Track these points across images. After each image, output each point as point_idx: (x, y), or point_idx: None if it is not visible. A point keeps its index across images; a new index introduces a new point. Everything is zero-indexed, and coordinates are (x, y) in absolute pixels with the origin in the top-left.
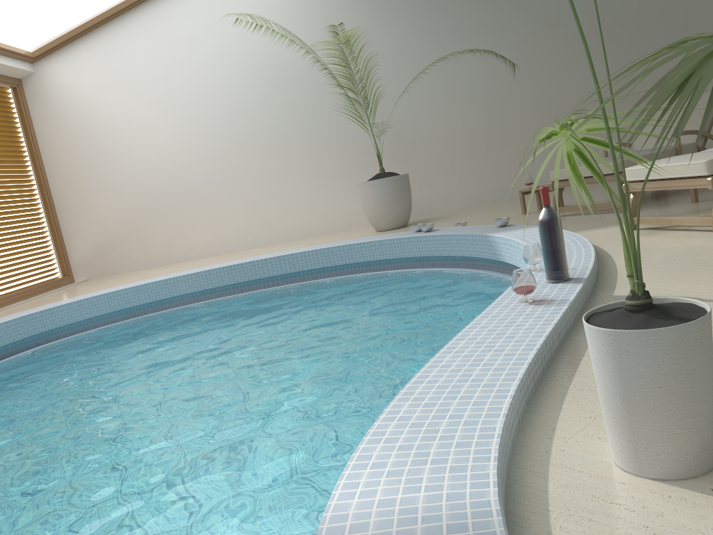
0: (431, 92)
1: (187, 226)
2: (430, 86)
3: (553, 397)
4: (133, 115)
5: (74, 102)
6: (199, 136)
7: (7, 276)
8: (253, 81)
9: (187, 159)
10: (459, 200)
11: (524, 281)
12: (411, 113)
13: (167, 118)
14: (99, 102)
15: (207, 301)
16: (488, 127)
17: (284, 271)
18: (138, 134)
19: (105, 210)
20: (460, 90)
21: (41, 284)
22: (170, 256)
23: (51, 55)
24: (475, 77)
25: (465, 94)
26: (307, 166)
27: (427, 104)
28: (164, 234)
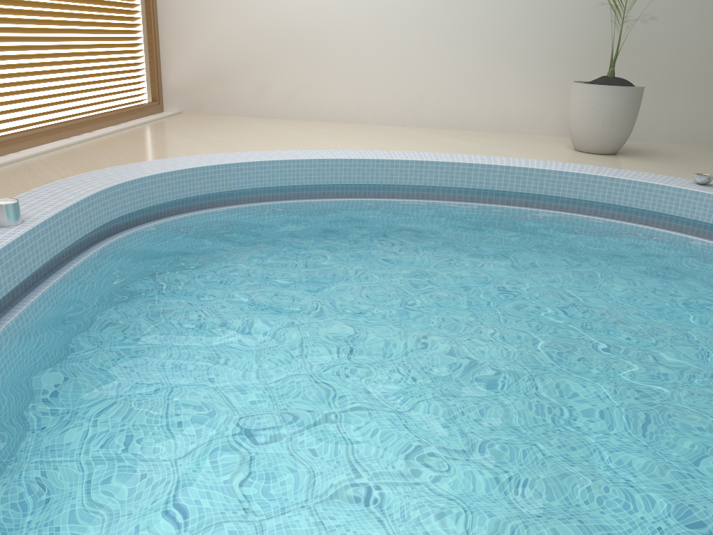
0: None
1: (319, 77)
2: None
3: None
4: None
5: None
6: None
7: (94, 89)
8: None
9: None
10: (667, 131)
11: None
12: (651, 3)
13: None
14: None
15: (379, 200)
16: None
17: (489, 186)
18: None
19: (221, 29)
20: None
21: (131, 108)
22: (288, 109)
23: None
24: None
25: None
26: (493, 39)
27: None
28: (288, 80)
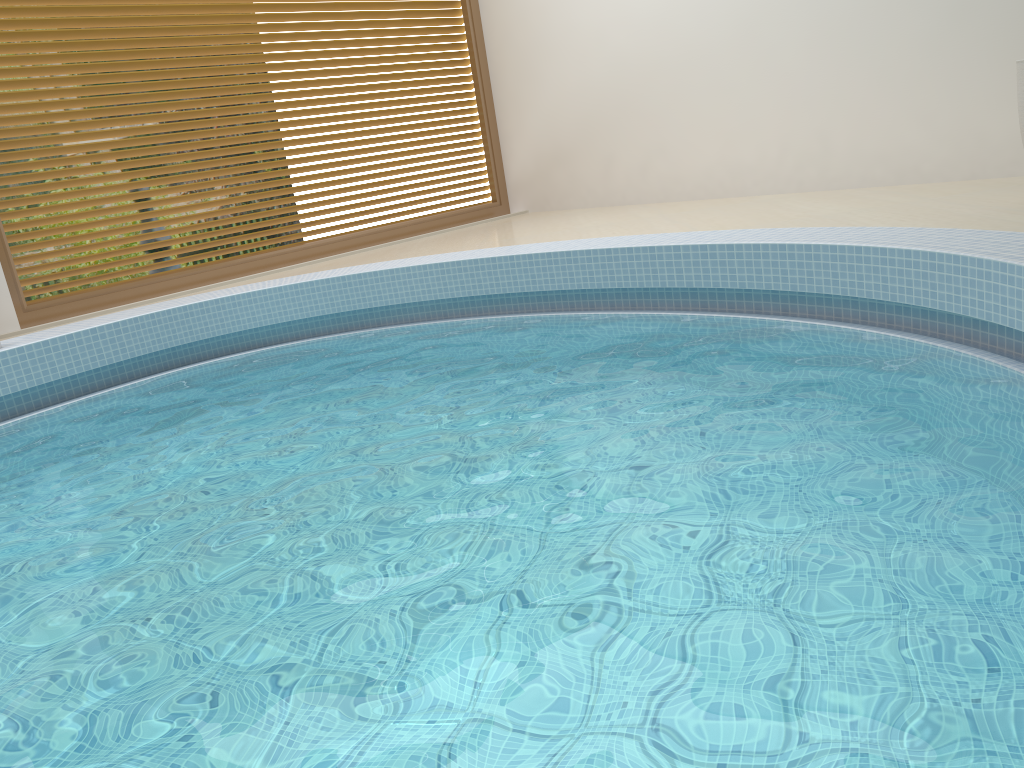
0: None
1: (675, 135)
2: None
3: None
4: None
5: None
6: None
7: (391, 198)
8: None
9: None
10: None
11: None
12: None
13: None
14: None
15: (563, 314)
16: None
17: (711, 282)
18: None
19: (554, 93)
20: None
21: (442, 214)
22: (642, 189)
23: None
24: None
25: None
26: (935, 10)
27: None
28: (637, 146)
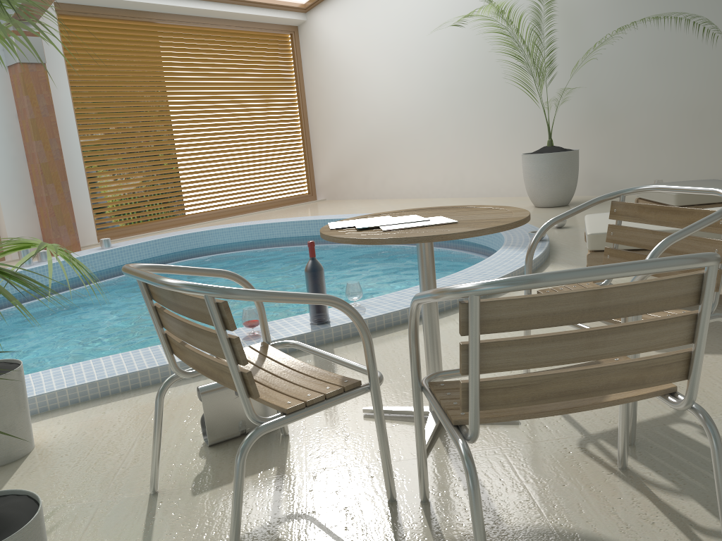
0: (646, 55)
1: (398, 168)
2: (647, 47)
3: (91, 404)
4: (369, 62)
5: (330, 47)
6: (416, 85)
7: (259, 189)
8: (467, 34)
9: (404, 106)
10: None
11: (243, 318)
12: (619, 79)
13: (393, 67)
14: (346, 49)
15: (345, 244)
16: (710, 102)
17: None
18: (371, 79)
19: (341, 143)
20: (682, 55)
21: (283, 199)
22: (382, 192)
23: (318, 6)
24: (705, 39)
25: (688, 60)
26: (504, 125)
27: (639, 69)
28: (380, 171)
